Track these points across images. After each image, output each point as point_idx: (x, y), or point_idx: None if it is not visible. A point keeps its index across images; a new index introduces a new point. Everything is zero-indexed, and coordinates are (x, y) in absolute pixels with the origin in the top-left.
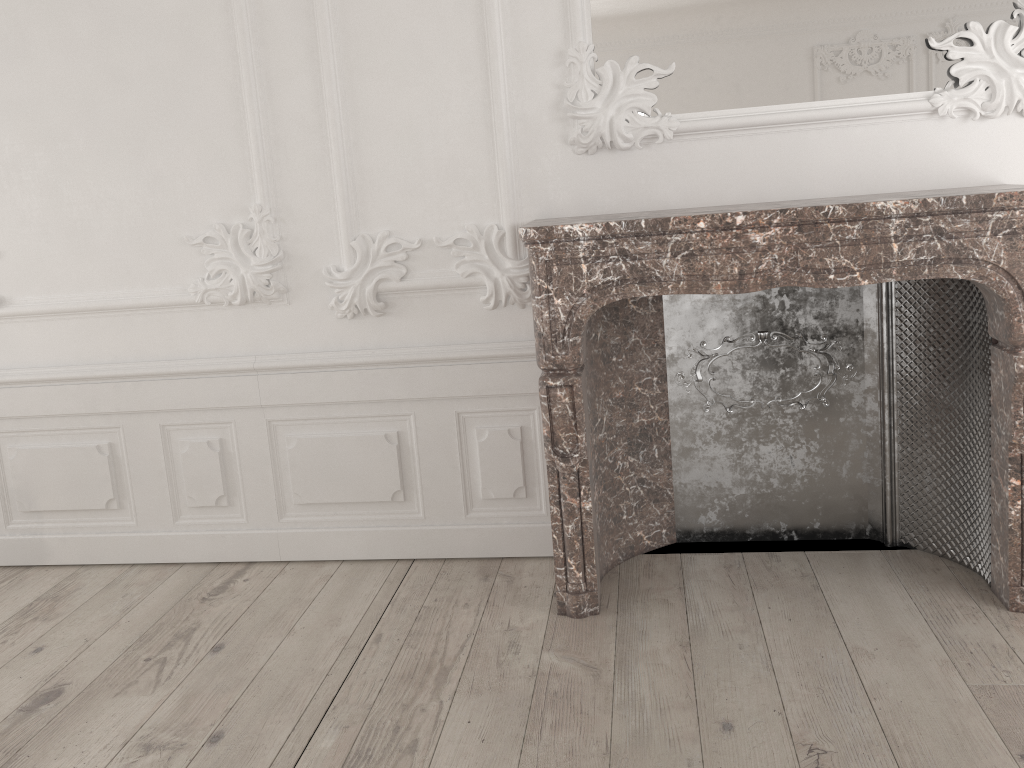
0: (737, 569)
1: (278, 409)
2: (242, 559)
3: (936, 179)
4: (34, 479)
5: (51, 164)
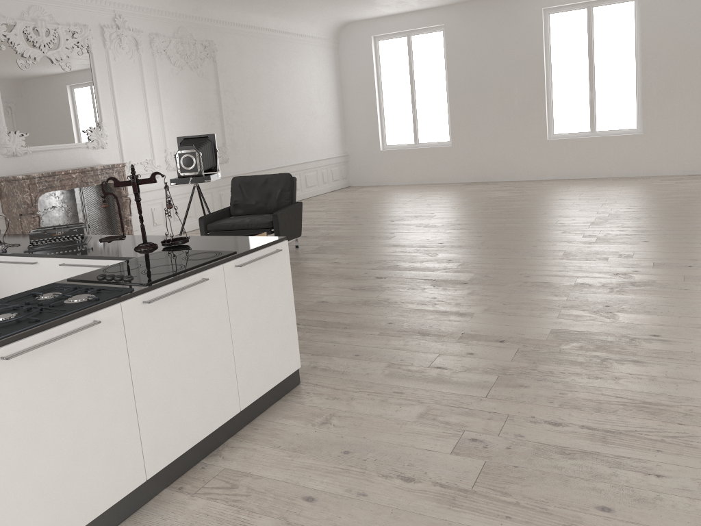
0: None
1: None
2: None
3: (89, 163)
4: None
5: None
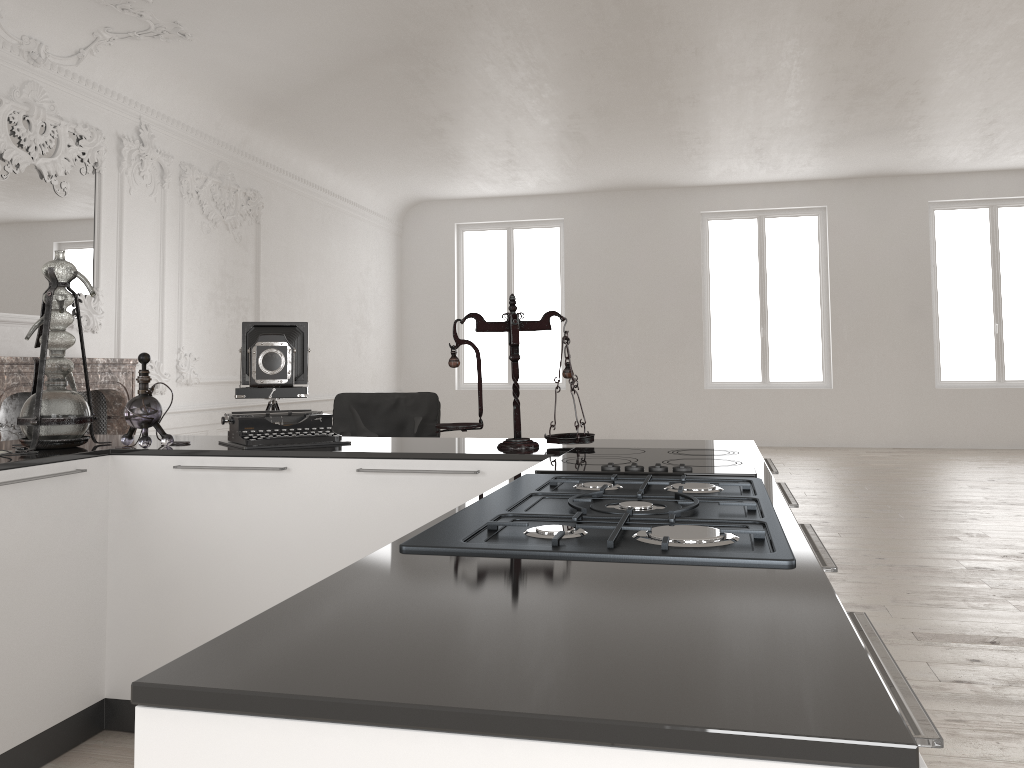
0: None
1: None
2: None
3: (69, 354)
4: None
5: None
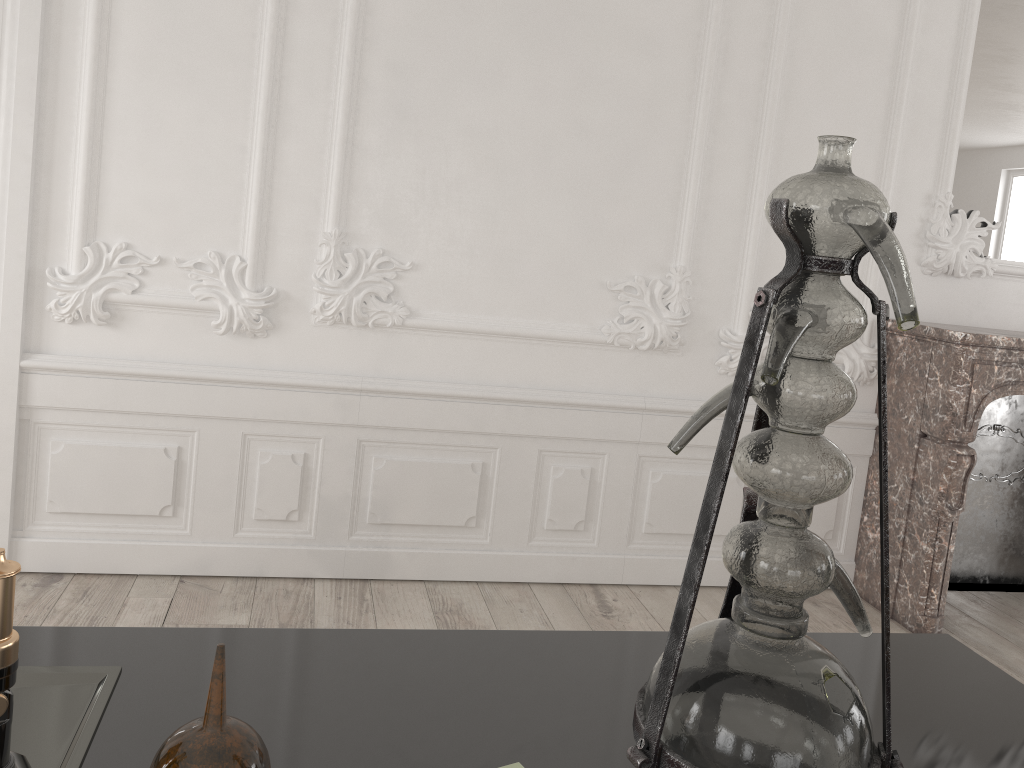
0: (982, 603)
1: (650, 446)
2: (586, 581)
3: None
4: (396, 491)
5: (495, 192)
